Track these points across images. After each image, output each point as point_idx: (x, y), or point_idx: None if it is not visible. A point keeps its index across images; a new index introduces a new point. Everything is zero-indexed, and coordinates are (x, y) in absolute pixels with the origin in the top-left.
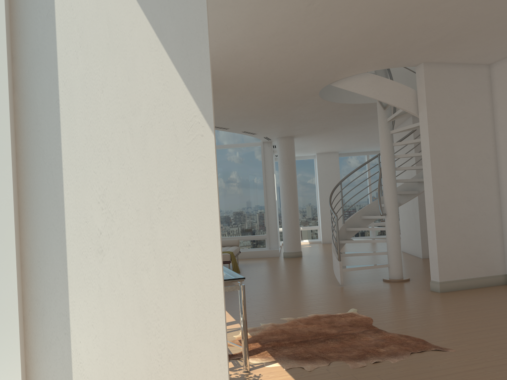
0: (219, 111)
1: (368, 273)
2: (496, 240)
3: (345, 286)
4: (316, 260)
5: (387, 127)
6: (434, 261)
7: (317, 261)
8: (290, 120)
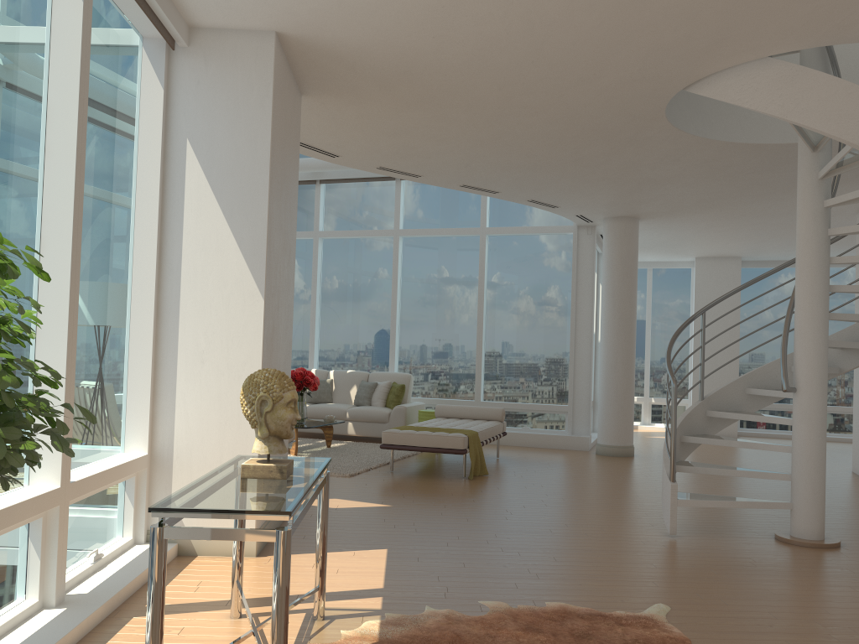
0: (463, 150)
1: (749, 515)
2: None
3: (680, 539)
4: (656, 467)
5: (818, 192)
6: None
7: (655, 472)
8: (620, 179)
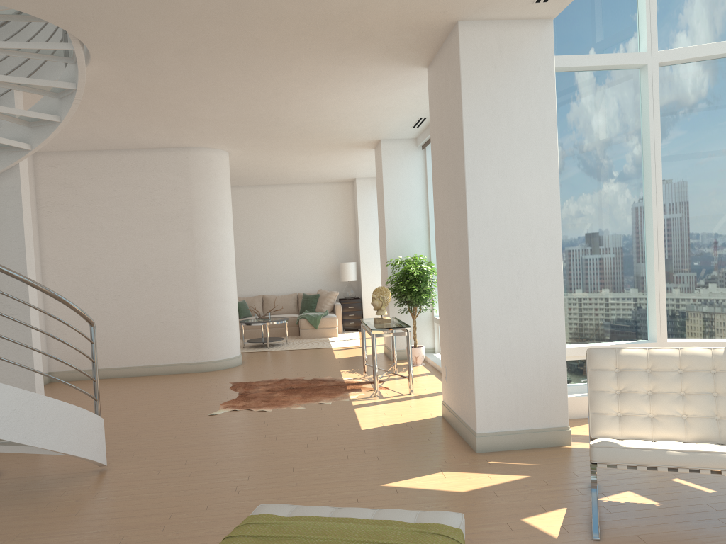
0: None
1: None
2: None
3: (98, 467)
4: None
5: None
6: (41, 390)
7: None
8: None
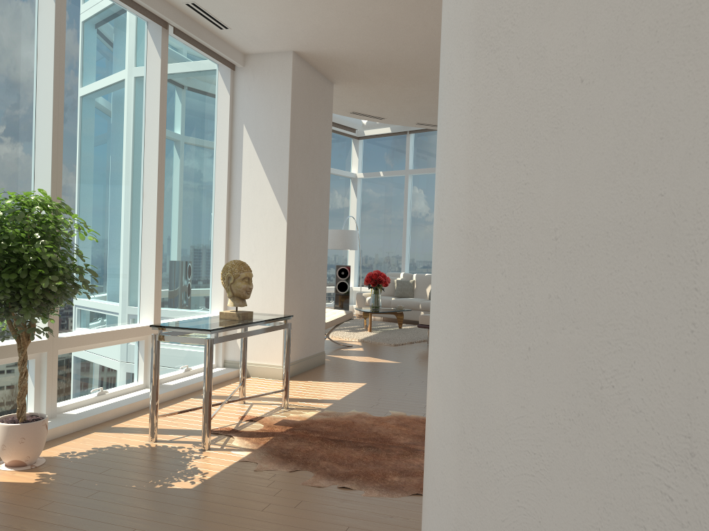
0: None
1: None
2: None
3: None
4: None
5: None
6: None
7: None
8: None
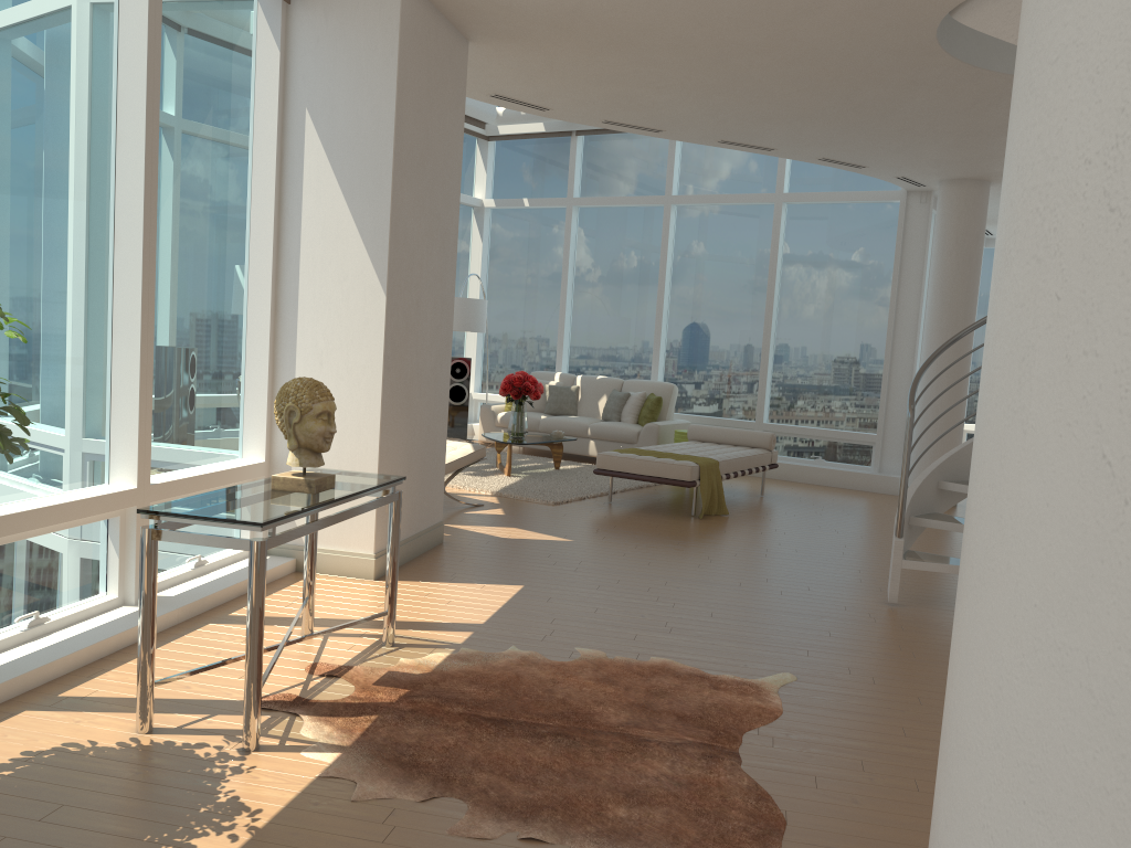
0: (697, 99)
1: None
2: None
3: (901, 608)
4: None
5: None
6: None
7: None
8: (930, 130)
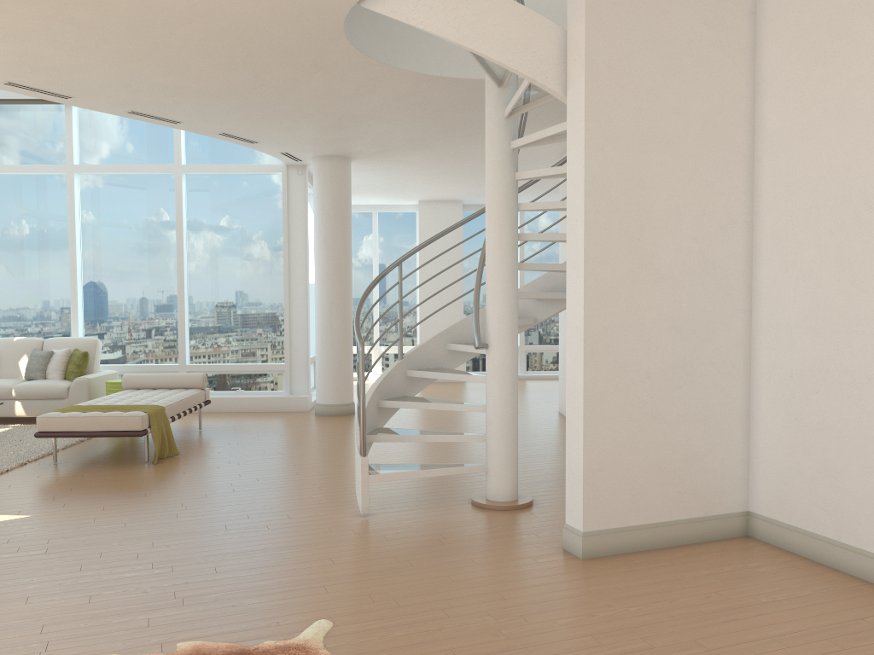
0: (113, 65)
1: (453, 476)
2: (732, 428)
3: (373, 518)
4: None
5: (505, 132)
6: (577, 477)
7: None
8: (317, 112)
